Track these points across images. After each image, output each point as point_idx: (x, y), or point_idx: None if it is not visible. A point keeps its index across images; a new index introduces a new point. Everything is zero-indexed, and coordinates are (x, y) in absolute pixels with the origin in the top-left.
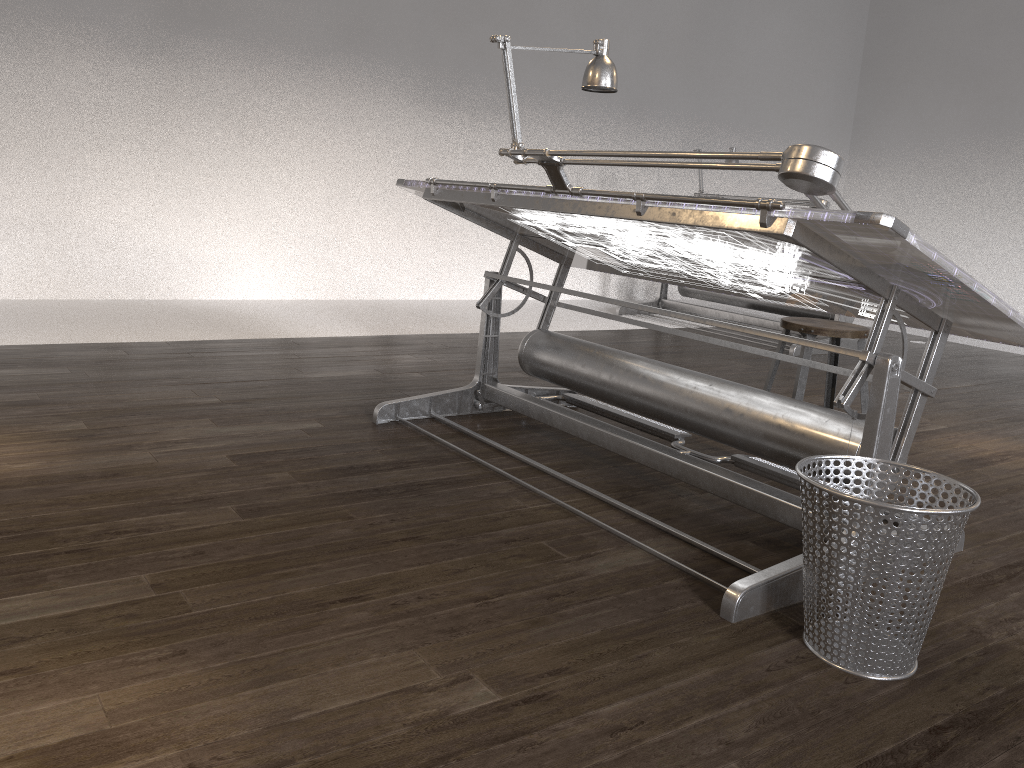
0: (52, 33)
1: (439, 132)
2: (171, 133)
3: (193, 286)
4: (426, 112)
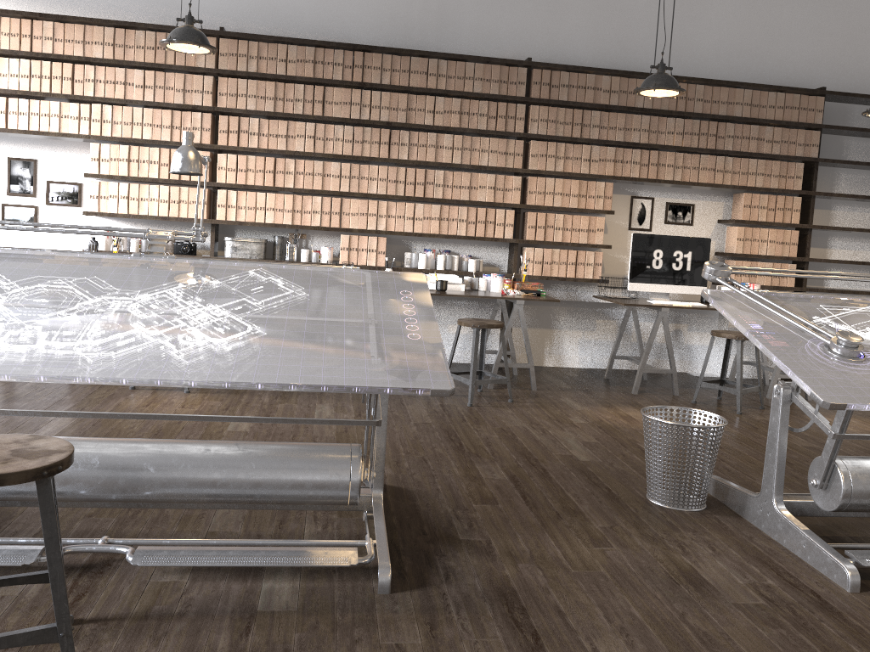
0: None
1: None
2: None
3: None
4: None
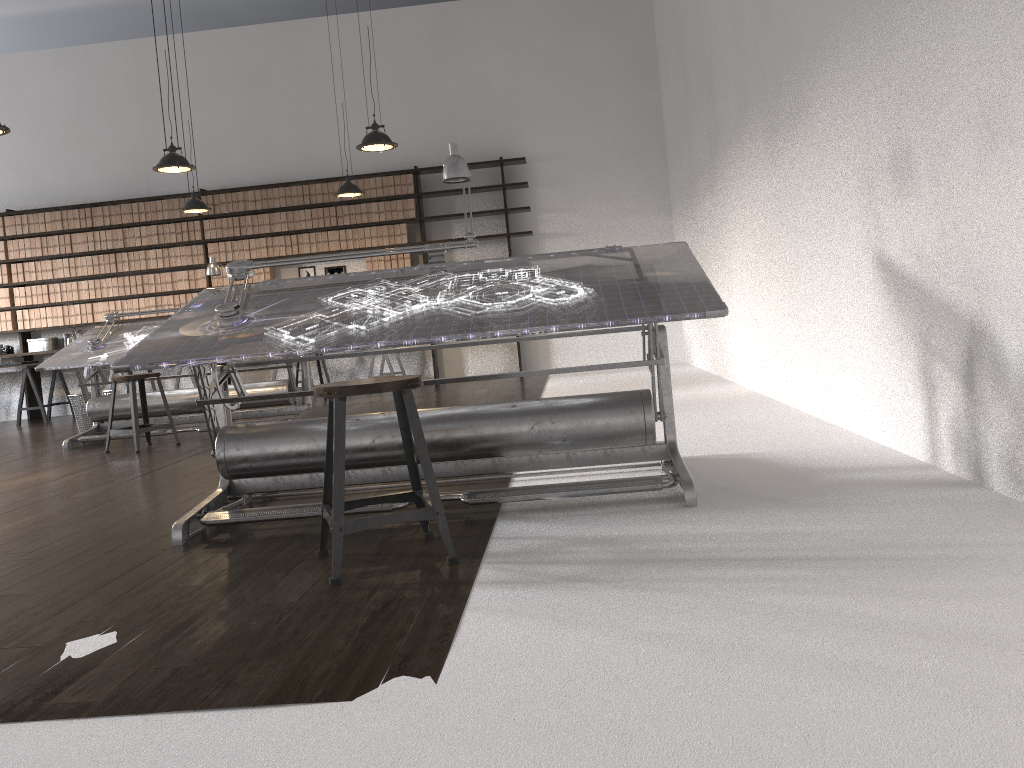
0: (701, 190)
1: (777, 174)
2: (720, 243)
3: (735, 371)
4: (770, 153)
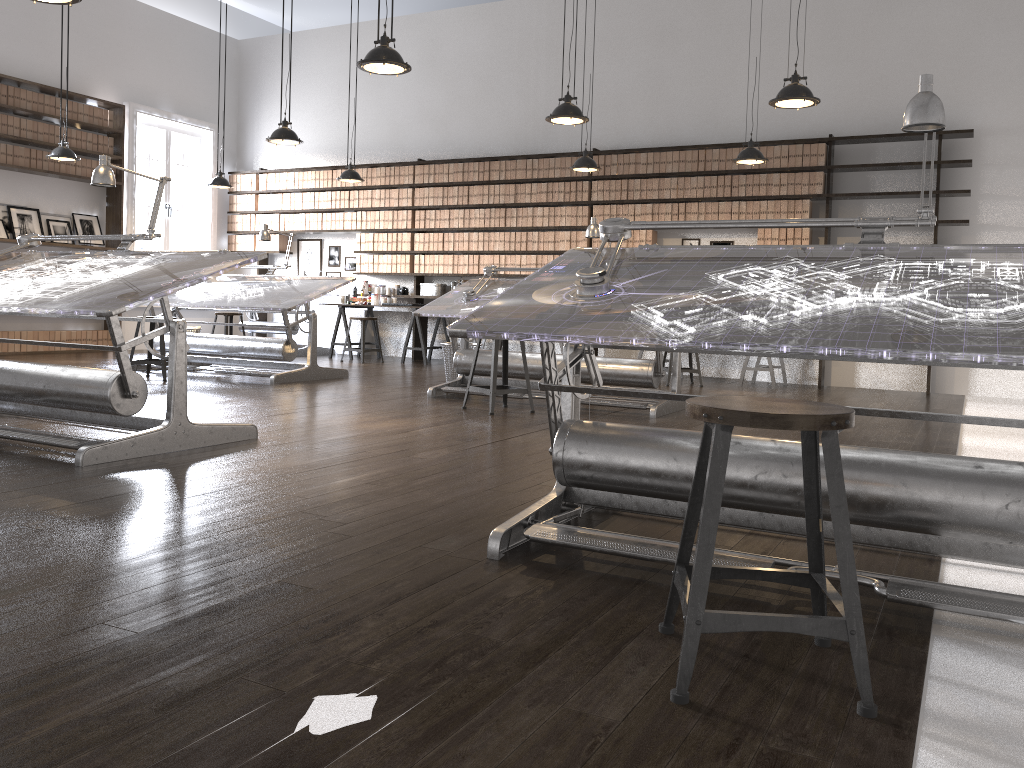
0: None
1: None
2: None
3: None
4: None
